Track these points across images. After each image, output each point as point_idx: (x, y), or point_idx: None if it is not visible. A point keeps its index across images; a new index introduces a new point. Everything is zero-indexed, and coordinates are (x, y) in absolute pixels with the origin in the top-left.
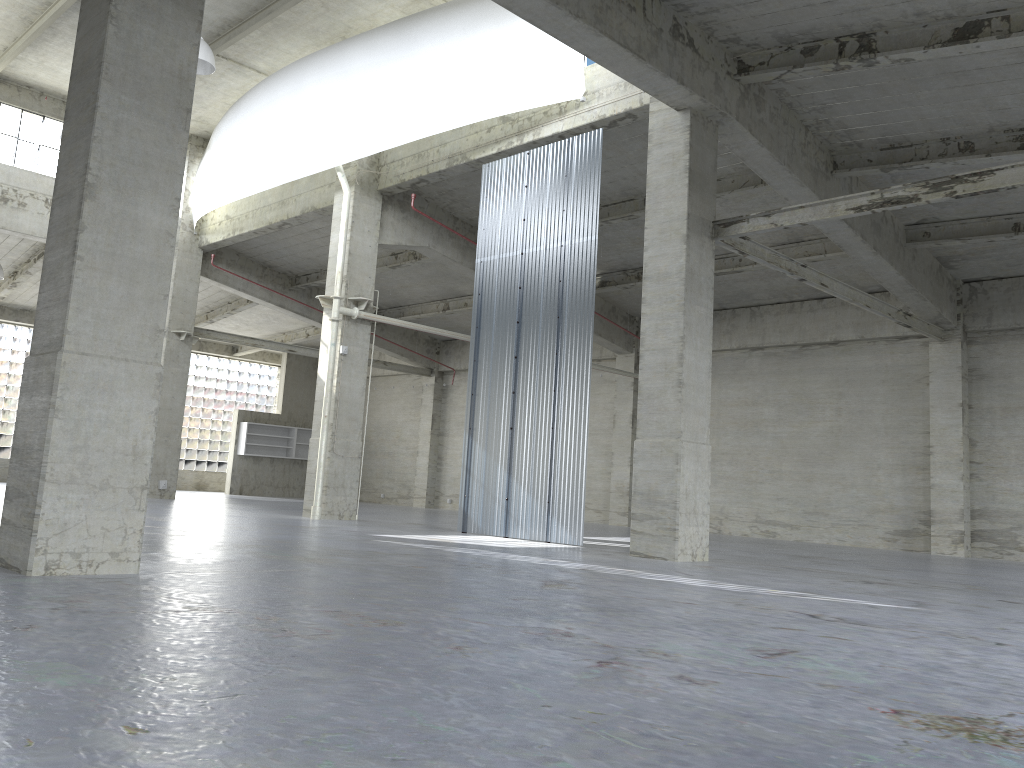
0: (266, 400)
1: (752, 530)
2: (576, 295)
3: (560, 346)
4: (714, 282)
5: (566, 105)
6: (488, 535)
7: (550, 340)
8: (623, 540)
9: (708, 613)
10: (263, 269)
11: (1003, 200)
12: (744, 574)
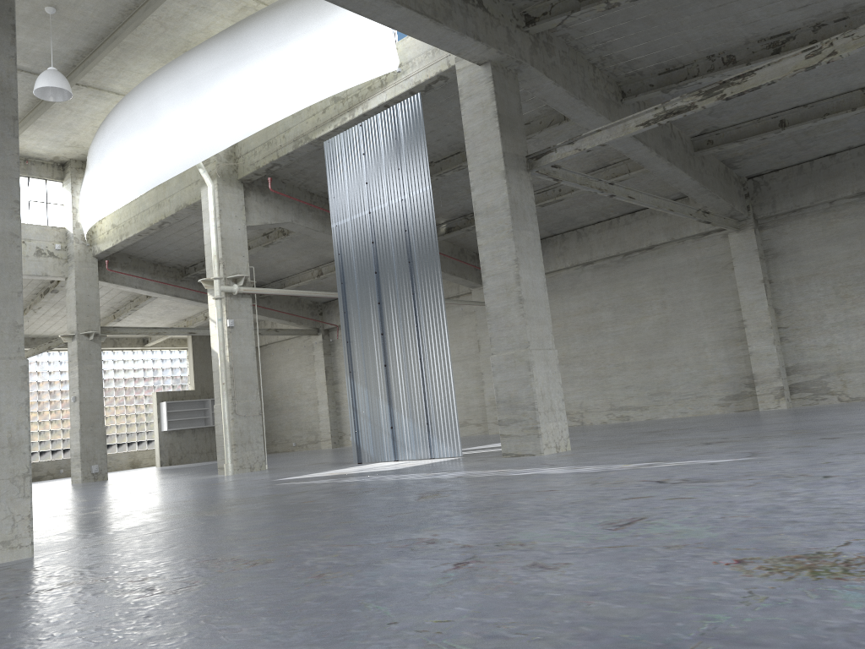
0: (181, 380)
1: (609, 417)
2: (421, 240)
3: (415, 287)
4: (542, 213)
5: (386, 78)
6: (381, 462)
7: (406, 283)
8: (499, 445)
9: (566, 496)
10: (155, 266)
11: (767, 102)
12: (601, 455)
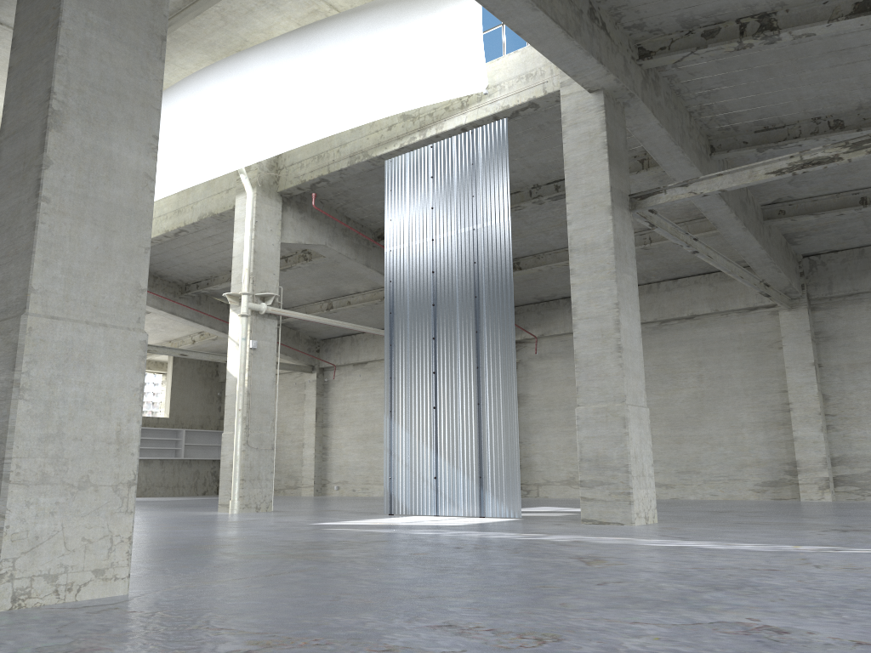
0: (152, 406)
1: None
2: (493, 274)
3: (480, 324)
4: None
5: (468, 99)
6: (416, 515)
7: (469, 319)
8: (539, 510)
9: (822, 580)
10: (154, 279)
11: (853, 176)
12: (723, 532)
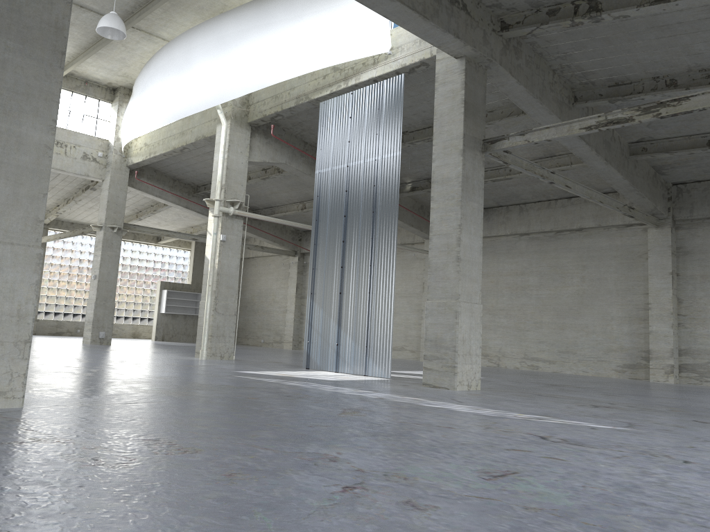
0: (182, 274)
1: (521, 364)
2: (385, 195)
3: (374, 233)
4: (492, 187)
5: (378, 57)
6: (324, 370)
7: (367, 229)
8: None
9: (460, 436)
10: (173, 181)
11: (700, 123)
12: (503, 400)
